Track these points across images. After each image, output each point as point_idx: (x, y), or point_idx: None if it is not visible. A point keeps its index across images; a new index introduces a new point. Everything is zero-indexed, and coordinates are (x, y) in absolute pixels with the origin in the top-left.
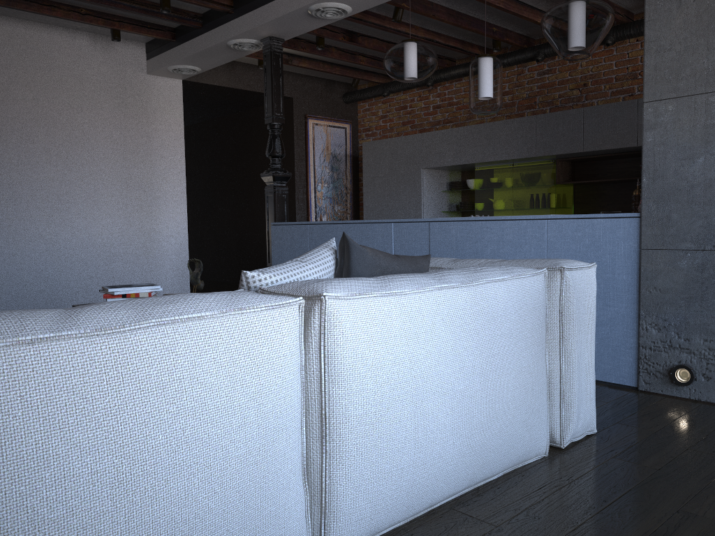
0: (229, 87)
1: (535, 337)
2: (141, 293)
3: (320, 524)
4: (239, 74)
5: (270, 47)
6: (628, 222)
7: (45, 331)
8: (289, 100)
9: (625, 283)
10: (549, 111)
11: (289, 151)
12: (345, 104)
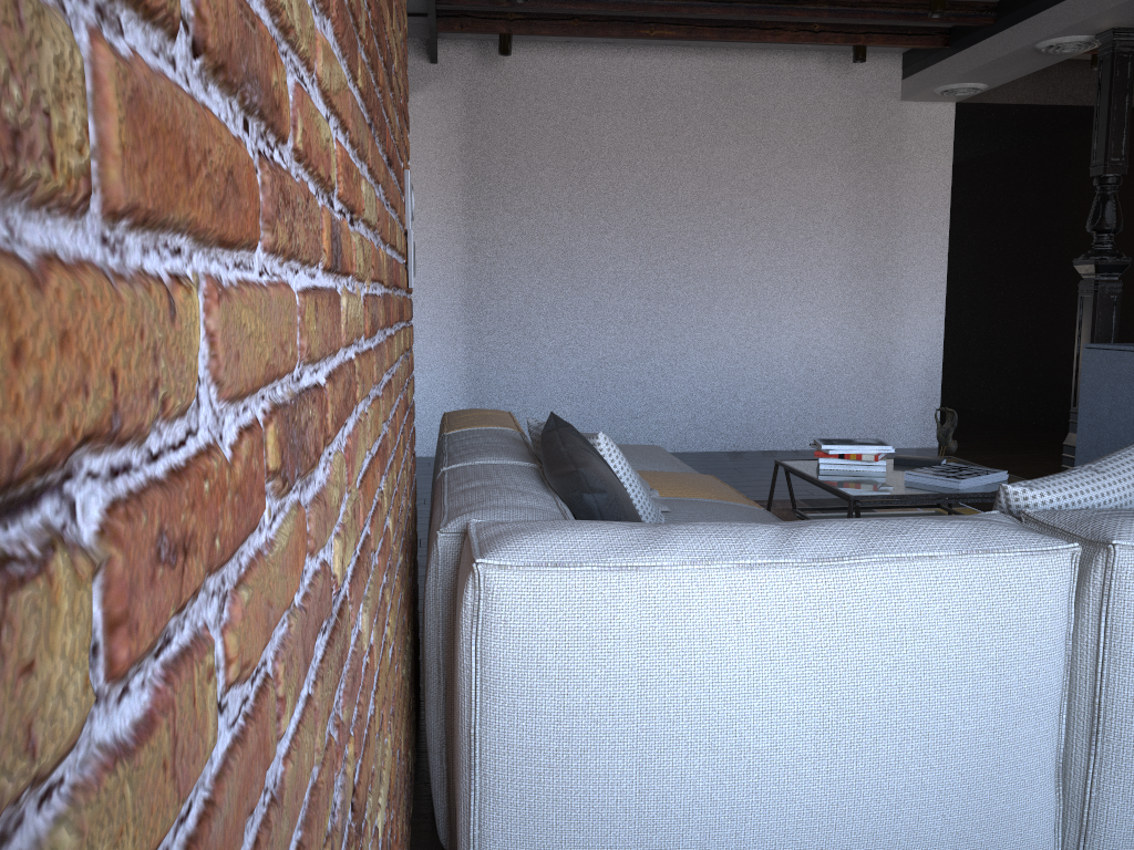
0: (1034, 104)
1: None
2: (864, 455)
3: (1077, 847)
4: (1055, 79)
5: (1112, 47)
6: None
7: (763, 555)
8: None
9: None
10: None
11: None
12: None
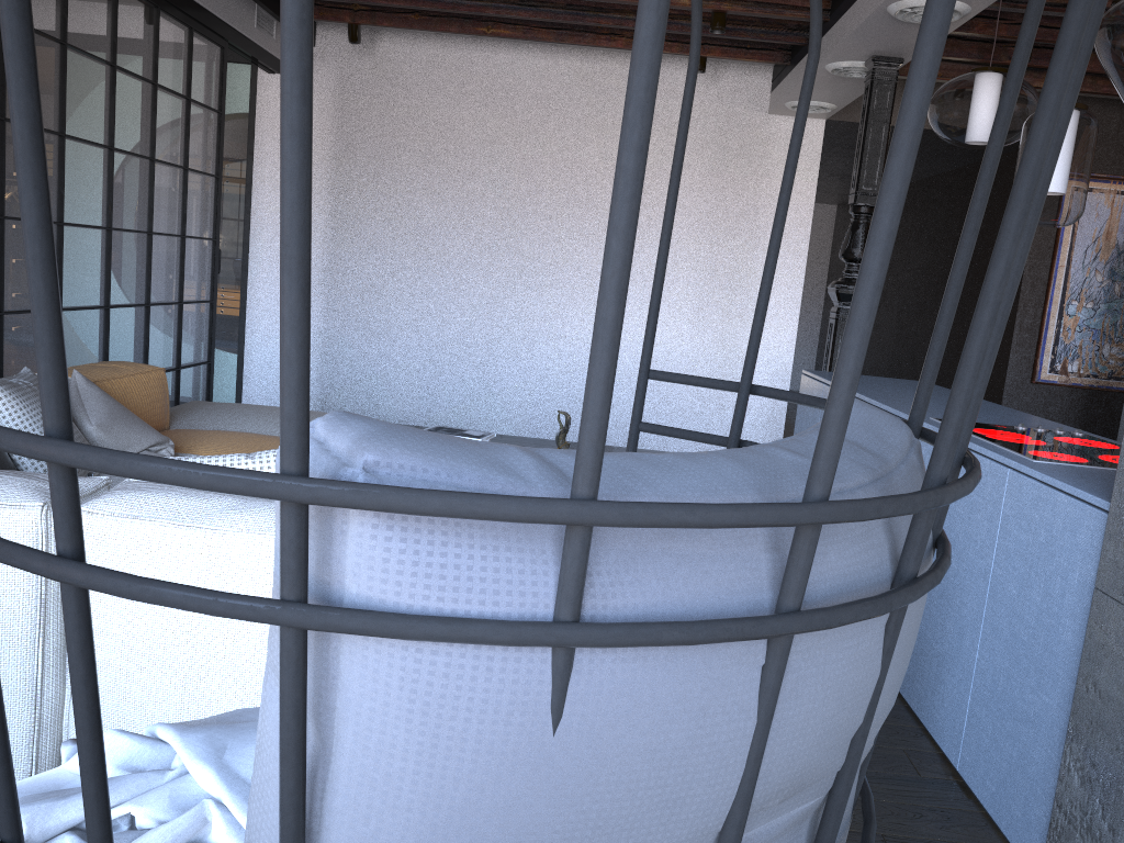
0: None
1: None
2: None
3: None
4: None
5: (871, 75)
6: (1095, 518)
7: None
8: None
9: (1068, 651)
10: None
11: None
12: None
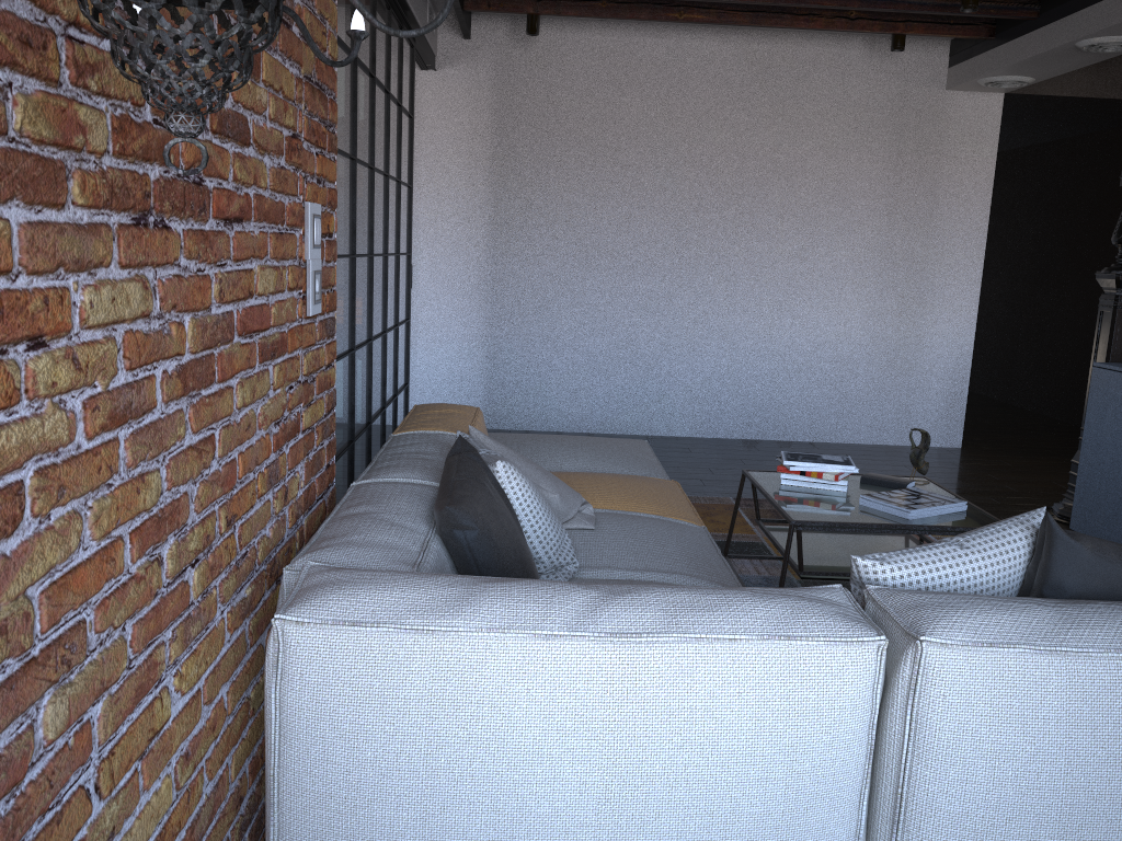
0: (1090, 97)
1: None
2: (825, 474)
3: None
4: (1115, 72)
5: None
6: None
7: (563, 625)
8: None
9: None
10: None
11: None
12: None
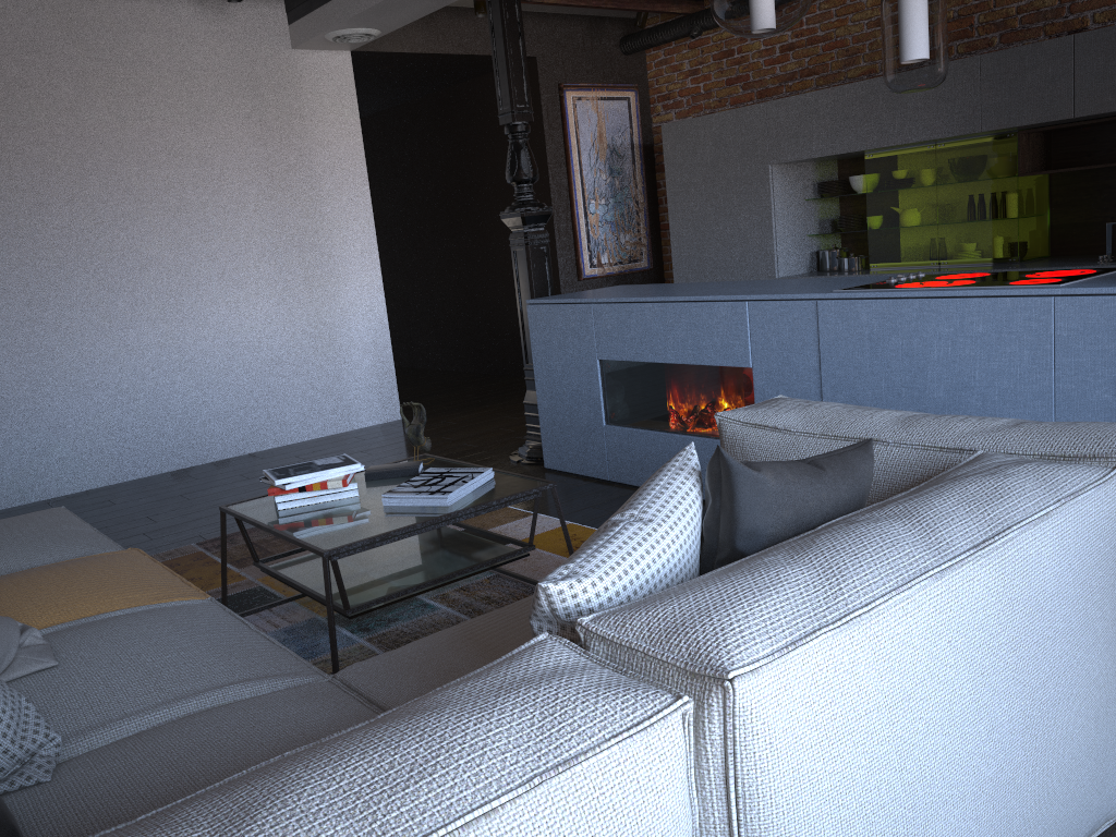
0: (429, 53)
1: (1109, 612)
2: (330, 482)
3: None
4: (444, 27)
5: None
6: None
7: None
8: (530, 62)
9: None
10: (1000, 40)
11: (537, 150)
12: (625, 56)
